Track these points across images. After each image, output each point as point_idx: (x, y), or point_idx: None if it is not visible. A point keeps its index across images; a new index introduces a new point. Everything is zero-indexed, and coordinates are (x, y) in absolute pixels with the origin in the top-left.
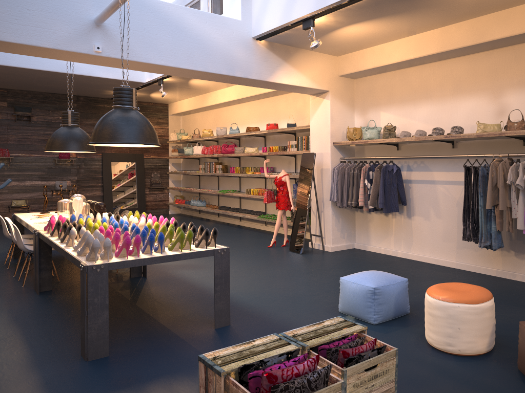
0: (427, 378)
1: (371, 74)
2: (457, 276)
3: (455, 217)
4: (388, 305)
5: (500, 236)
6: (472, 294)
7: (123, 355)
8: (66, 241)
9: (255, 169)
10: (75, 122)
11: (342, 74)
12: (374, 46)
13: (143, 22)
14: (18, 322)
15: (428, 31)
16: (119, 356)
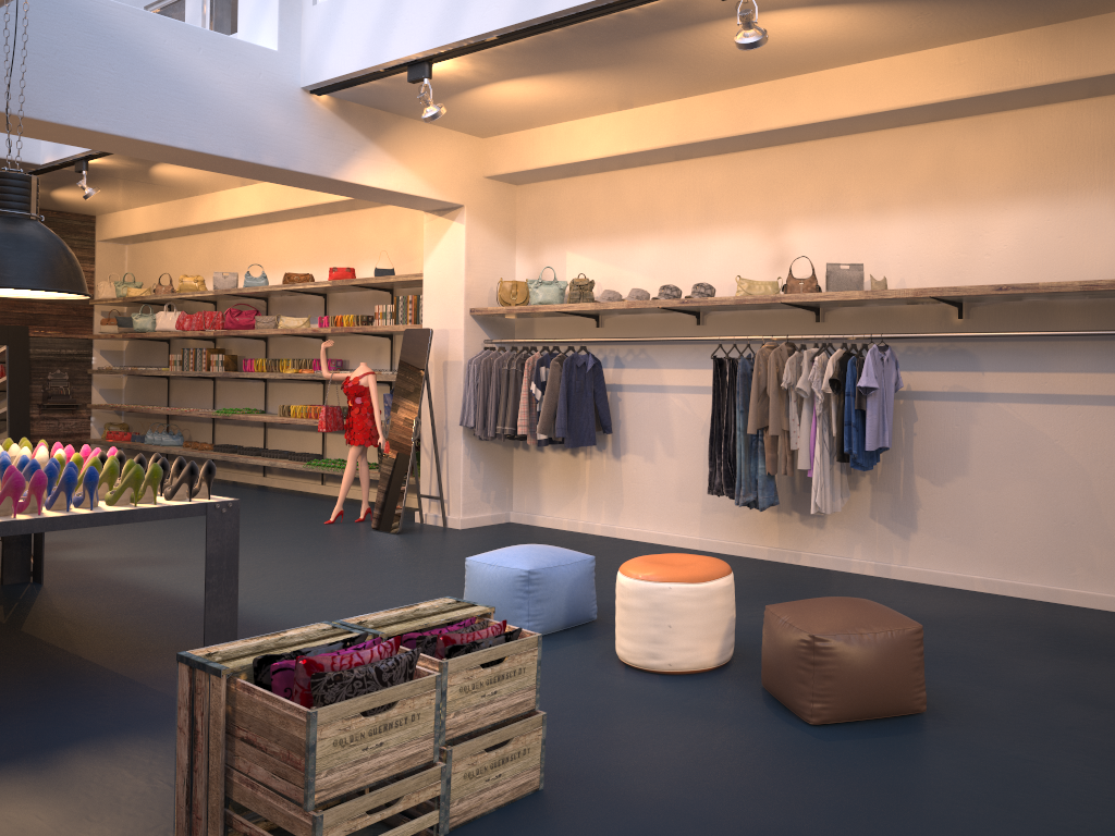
0: (607, 707)
1: (551, 178)
2: None
3: (700, 455)
4: (554, 603)
5: (773, 484)
6: (695, 567)
7: (2, 712)
8: None
9: (301, 363)
10: None
11: (491, 175)
12: (554, 124)
13: (53, 38)
14: None
15: (655, 105)
16: None
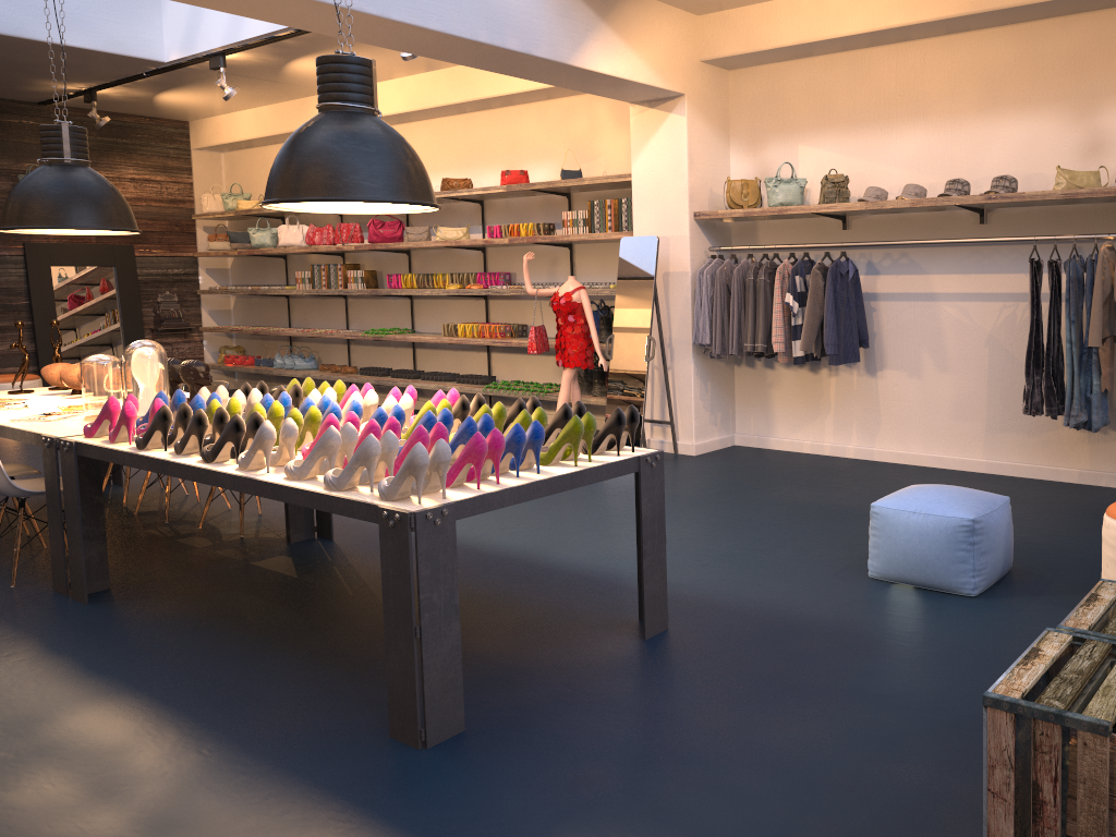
0: None
1: (777, 60)
2: (1008, 488)
3: (983, 369)
4: (995, 555)
5: (1106, 402)
6: None
7: (502, 725)
8: (244, 457)
9: (461, 277)
10: (80, 153)
11: (711, 58)
12: None
13: None
14: (114, 677)
15: None
16: (492, 728)
